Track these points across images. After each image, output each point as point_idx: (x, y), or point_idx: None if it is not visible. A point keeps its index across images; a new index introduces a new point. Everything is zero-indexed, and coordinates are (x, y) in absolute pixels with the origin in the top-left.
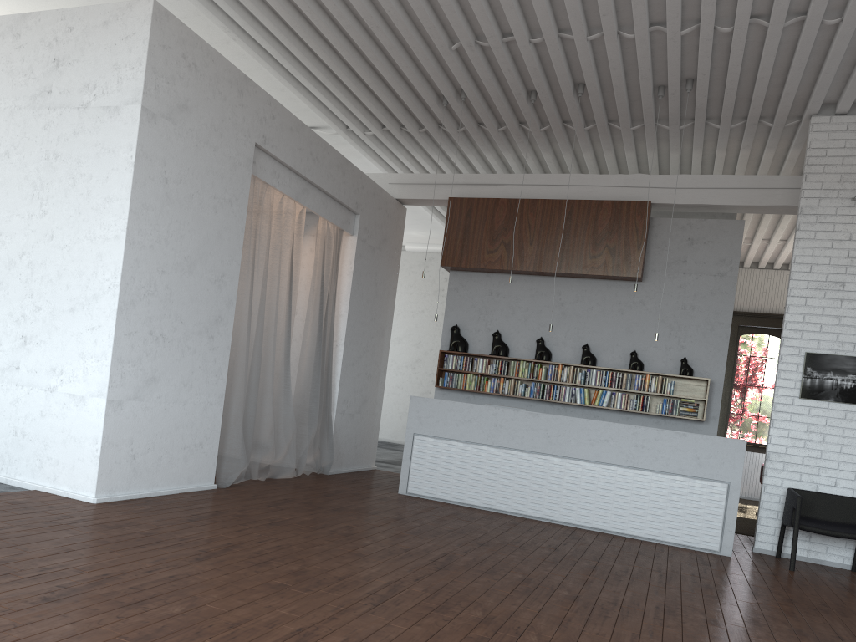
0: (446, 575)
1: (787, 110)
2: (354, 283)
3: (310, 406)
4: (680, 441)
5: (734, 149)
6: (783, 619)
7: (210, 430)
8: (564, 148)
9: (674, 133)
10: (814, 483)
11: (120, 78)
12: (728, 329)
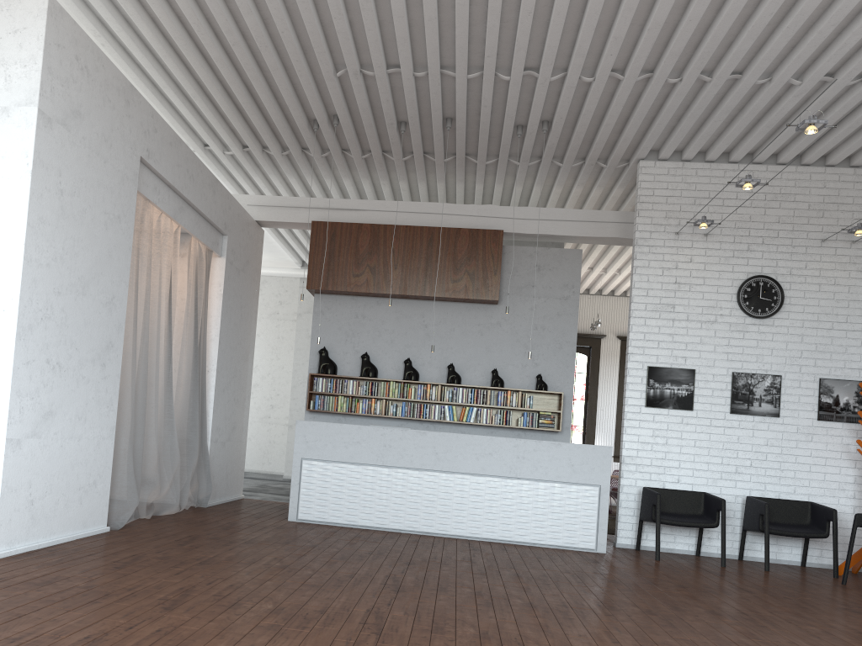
0: (409, 597)
1: (621, 154)
2: (223, 306)
3: (189, 436)
4: (556, 451)
5: (568, 185)
6: (693, 603)
7: (102, 467)
8: (421, 177)
9: (523, 169)
10: (661, 481)
11: (9, 75)
12: (574, 347)
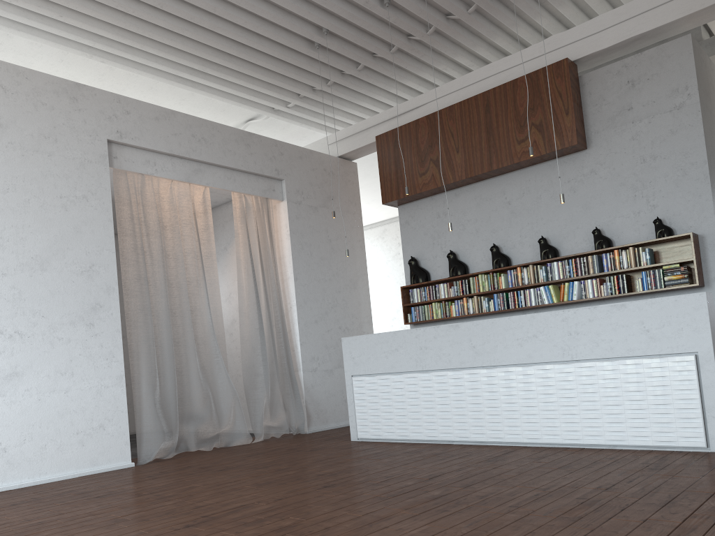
0: (176, 534)
1: None
2: (294, 245)
3: (259, 370)
4: (620, 315)
5: None
6: None
7: (111, 411)
8: (470, 43)
9: None
10: None
11: None
12: (705, 167)
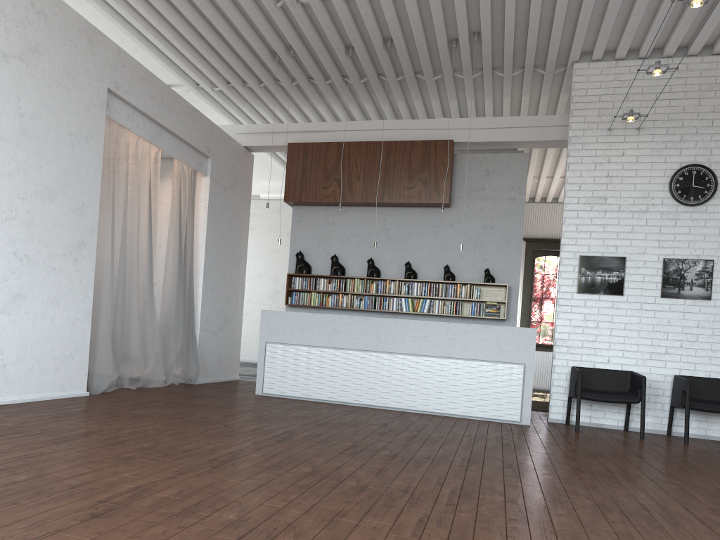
0: (285, 445)
1: (555, 58)
2: (209, 218)
3: (175, 324)
4: (484, 333)
5: (517, 96)
6: (566, 462)
7: (79, 343)
8: (381, 98)
9: (468, 82)
10: (592, 362)
11: None
12: (520, 243)
